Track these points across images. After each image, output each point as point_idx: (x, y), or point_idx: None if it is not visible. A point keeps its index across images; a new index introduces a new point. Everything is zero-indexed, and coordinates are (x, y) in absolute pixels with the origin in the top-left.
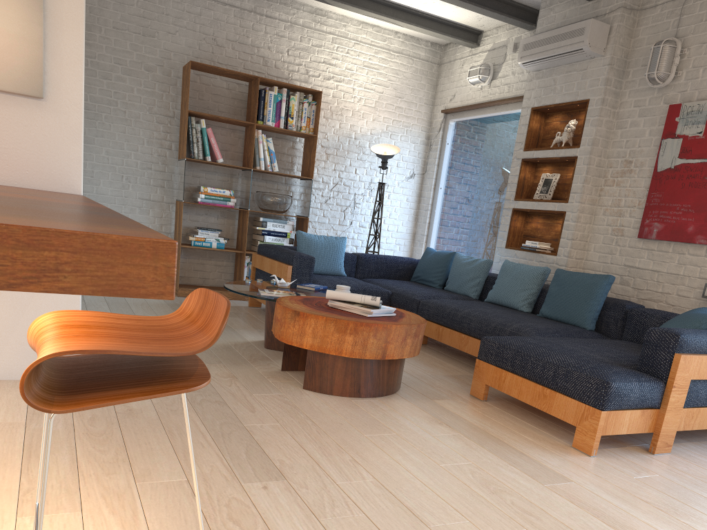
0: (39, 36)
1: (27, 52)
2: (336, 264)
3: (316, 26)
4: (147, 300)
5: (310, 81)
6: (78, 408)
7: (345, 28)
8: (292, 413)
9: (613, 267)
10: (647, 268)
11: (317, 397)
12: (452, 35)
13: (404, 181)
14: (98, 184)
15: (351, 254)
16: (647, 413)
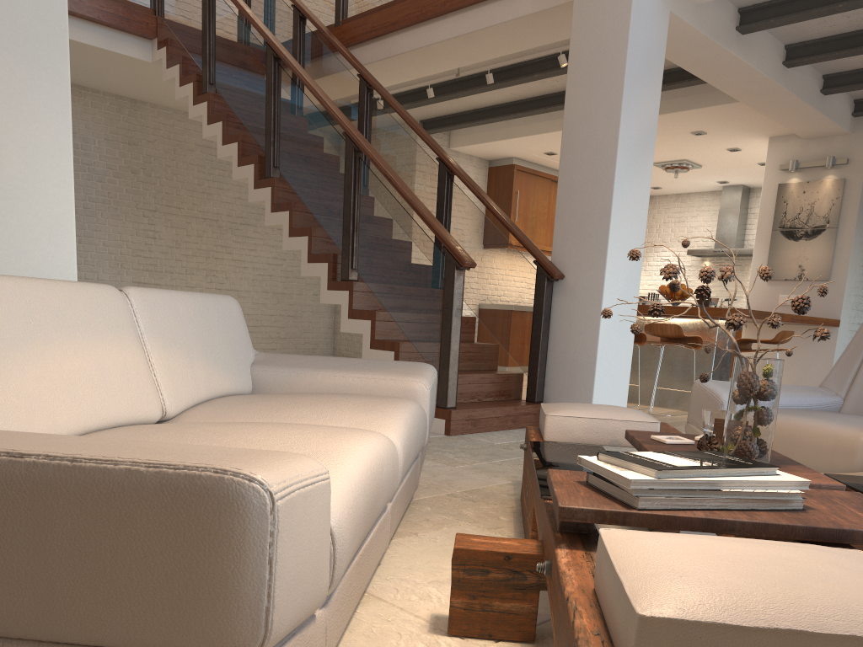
0: (830, 255)
1: (824, 263)
2: None
3: None
4: None
5: None
6: (741, 351)
7: None
8: None
9: None
10: None
11: None
12: None
13: None
14: None
15: None
16: None
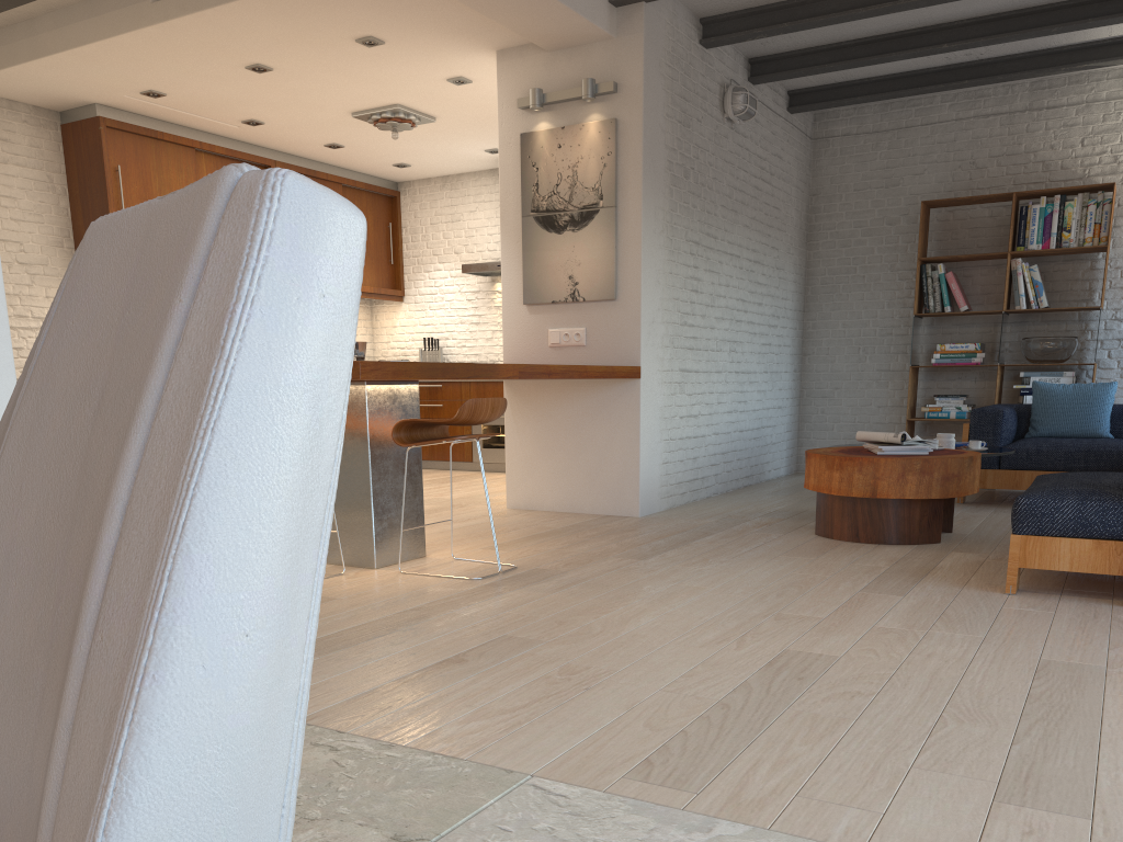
0: (612, 256)
1: (605, 269)
2: (1089, 422)
3: None
4: None
5: (1120, 170)
6: (409, 445)
7: None
8: (753, 542)
9: None
10: None
11: (810, 539)
12: None
13: None
14: (832, 361)
15: None
16: (1107, 545)
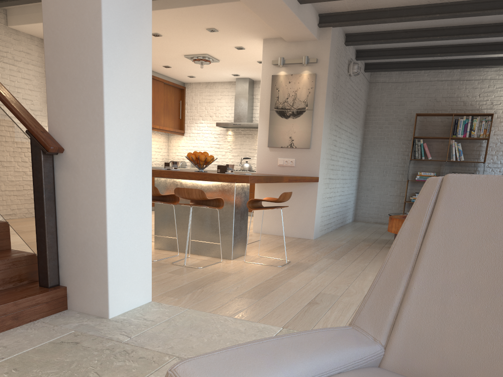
0: (310, 130)
1: (306, 135)
2: None
3: (499, 77)
4: (381, 226)
5: (493, 108)
6: (254, 209)
7: None
8: (372, 253)
9: None
10: None
11: None
12: None
13: None
14: (372, 175)
15: None
16: None
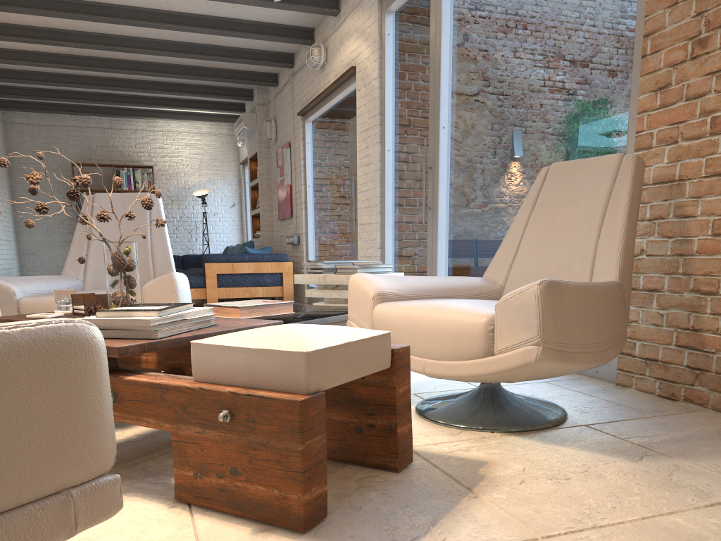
0: None
1: None
2: None
3: (150, 129)
4: None
5: (152, 160)
6: None
7: (169, 126)
8: None
9: (278, 238)
10: (283, 235)
11: None
12: (226, 121)
13: (228, 209)
14: (34, 236)
15: (178, 255)
16: (198, 290)
